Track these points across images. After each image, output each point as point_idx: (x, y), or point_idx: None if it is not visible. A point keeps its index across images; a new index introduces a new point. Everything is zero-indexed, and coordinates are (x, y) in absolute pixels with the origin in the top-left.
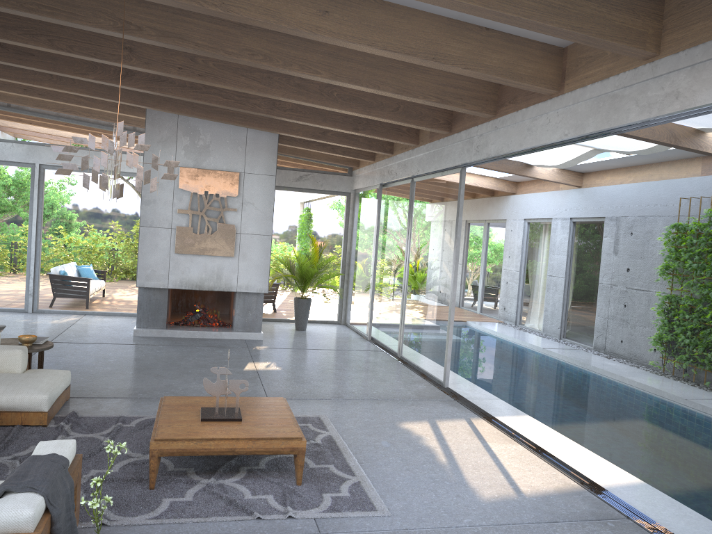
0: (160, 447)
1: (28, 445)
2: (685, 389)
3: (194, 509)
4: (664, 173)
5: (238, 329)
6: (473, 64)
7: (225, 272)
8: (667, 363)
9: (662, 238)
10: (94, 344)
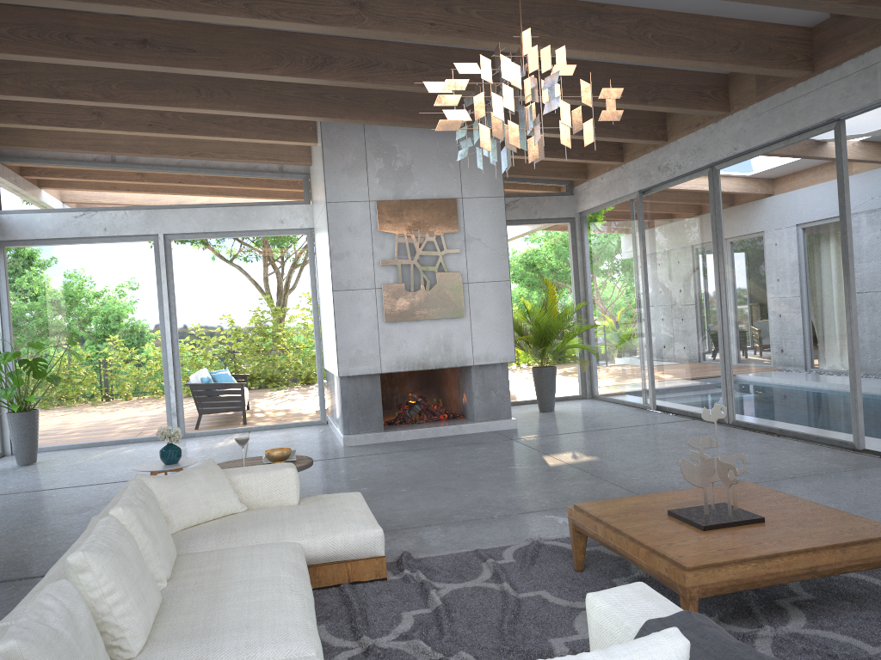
0: (700, 581)
1: (395, 613)
2: None
3: None
4: None
5: (481, 418)
6: None
7: (455, 339)
8: None
9: None
10: None
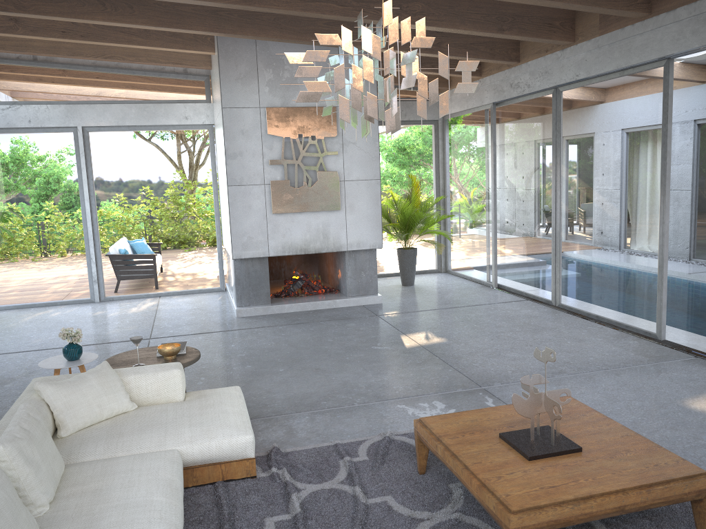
0: (523, 523)
1: (259, 518)
2: None
3: None
4: None
5: (352, 294)
6: None
7: (332, 229)
8: None
9: None
10: (202, 335)
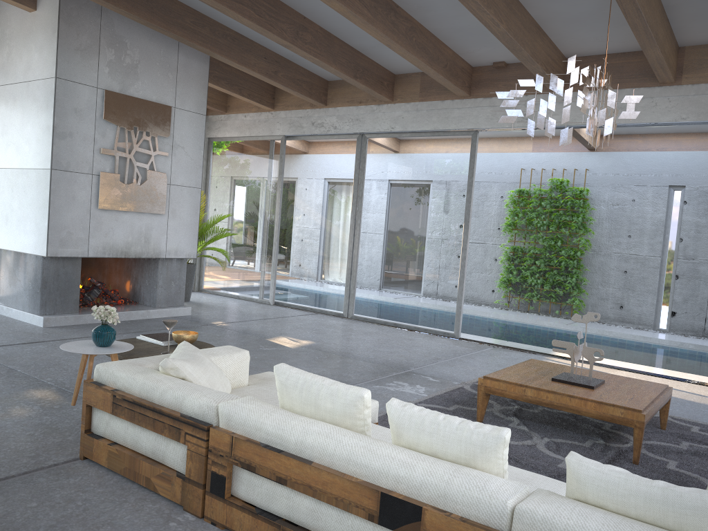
0: (646, 418)
1: None
2: (546, 318)
3: (700, 467)
4: (495, 147)
5: (161, 304)
6: (662, 49)
7: (154, 233)
8: (506, 301)
9: (507, 201)
10: (38, 344)
